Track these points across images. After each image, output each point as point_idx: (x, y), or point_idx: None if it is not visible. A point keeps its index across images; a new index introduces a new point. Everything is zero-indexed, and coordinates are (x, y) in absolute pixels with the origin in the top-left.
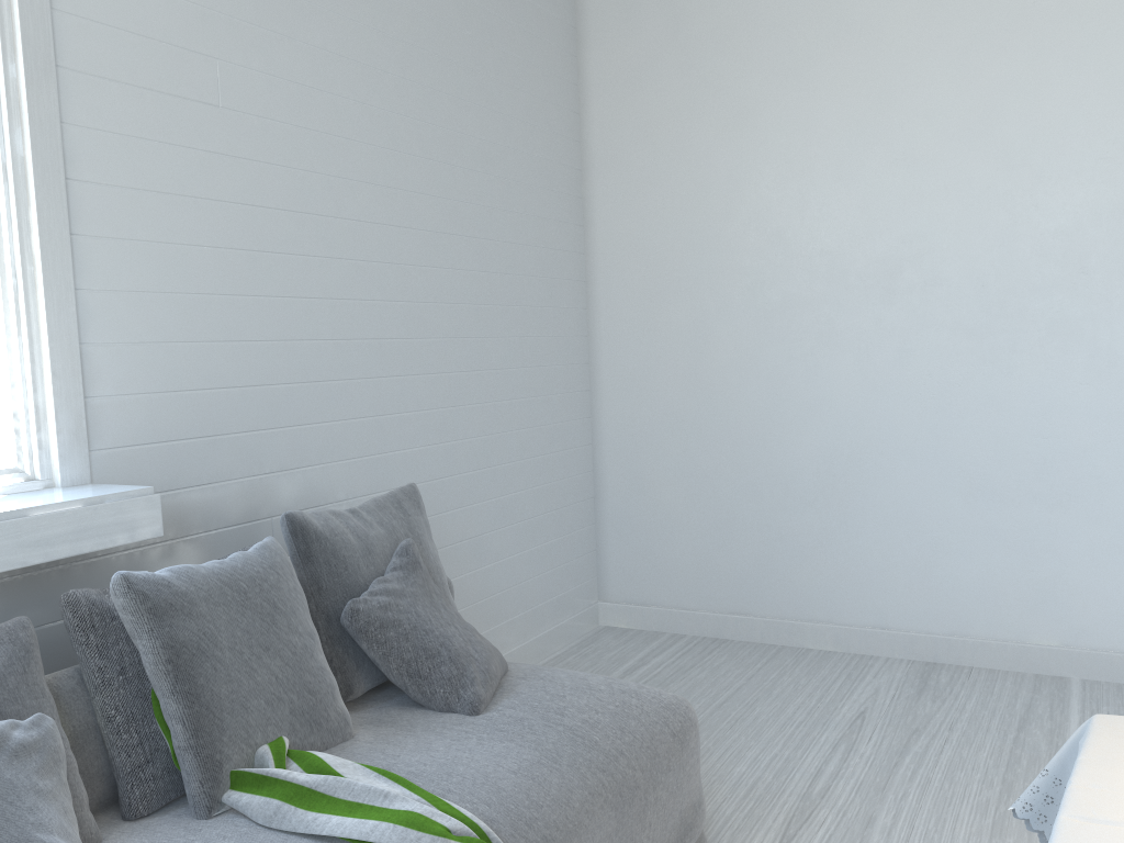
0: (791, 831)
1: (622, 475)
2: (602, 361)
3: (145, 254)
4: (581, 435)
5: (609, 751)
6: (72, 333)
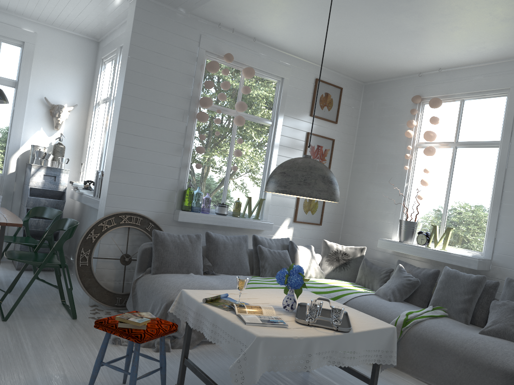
0: None
1: None
2: None
3: None
4: None
5: (463, 345)
6: (494, 225)
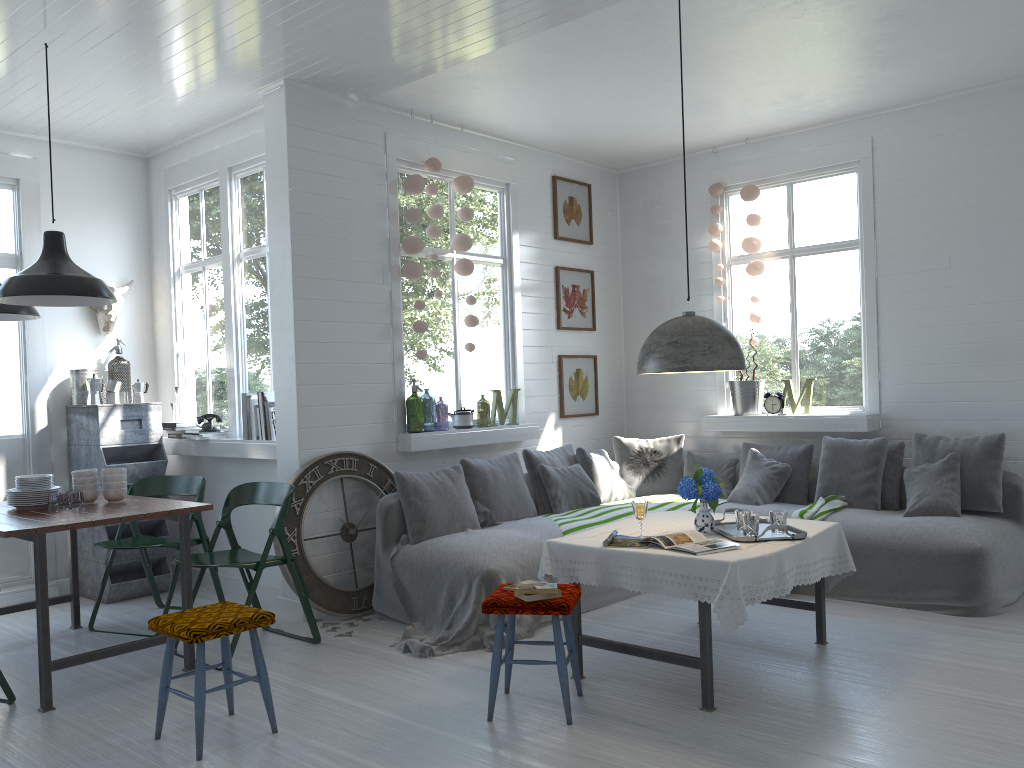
0: (991, 629)
1: None
2: None
3: (908, 333)
4: None
5: (896, 535)
6: (875, 363)
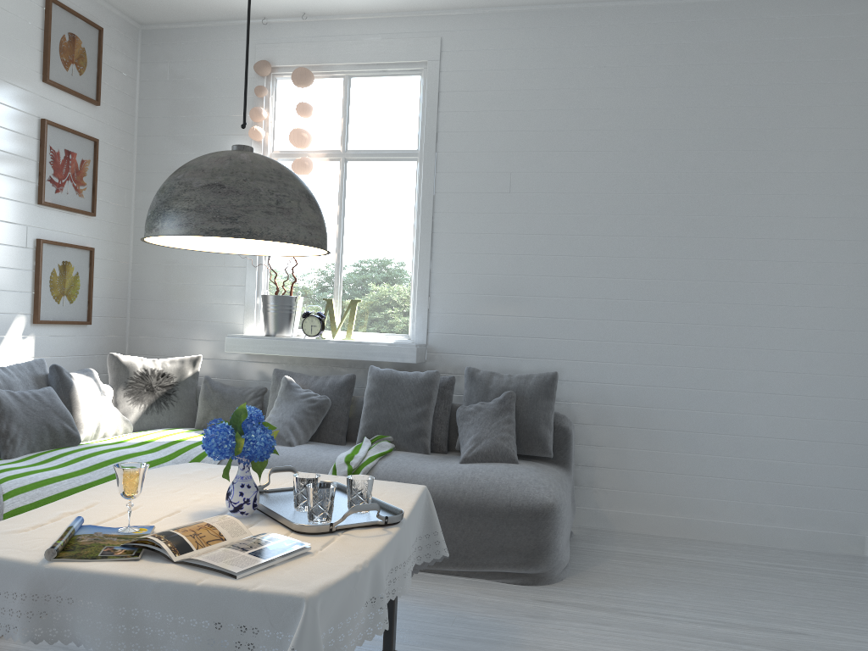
0: (568, 604)
1: None
2: None
3: (463, 258)
4: (859, 390)
5: (459, 488)
6: (426, 288)
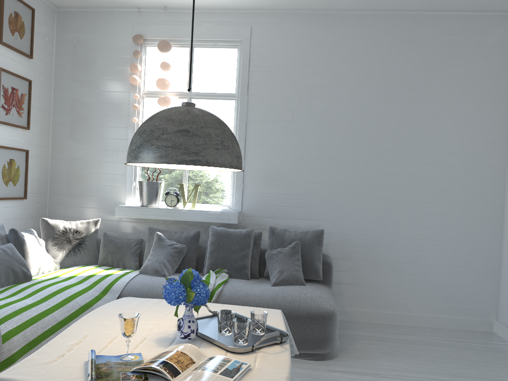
0: (347, 372)
1: (507, 261)
2: (506, 205)
3: (263, 160)
4: (490, 238)
5: (276, 303)
6: (241, 177)
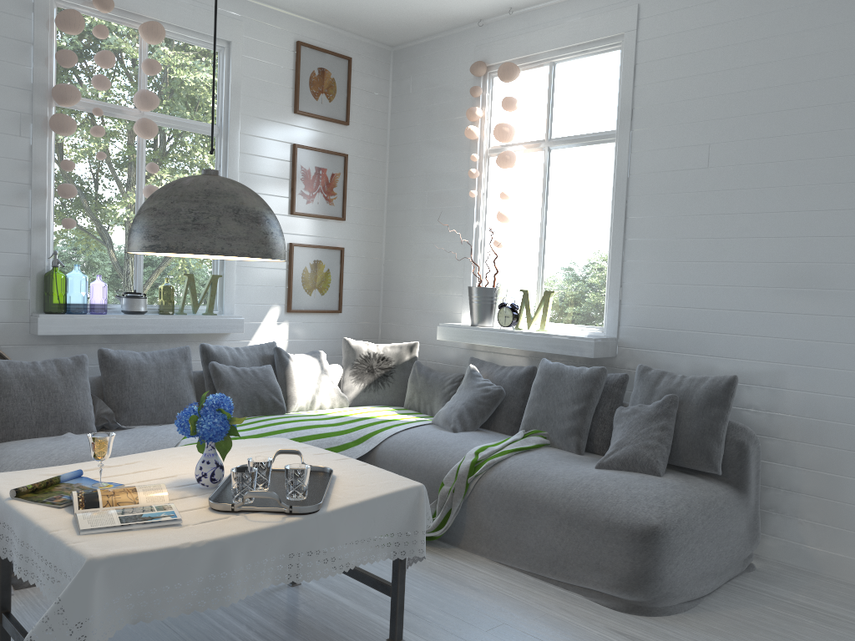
0: None
1: None
2: None
3: (656, 244)
4: None
5: (567, 494)
6: (618, 278)
